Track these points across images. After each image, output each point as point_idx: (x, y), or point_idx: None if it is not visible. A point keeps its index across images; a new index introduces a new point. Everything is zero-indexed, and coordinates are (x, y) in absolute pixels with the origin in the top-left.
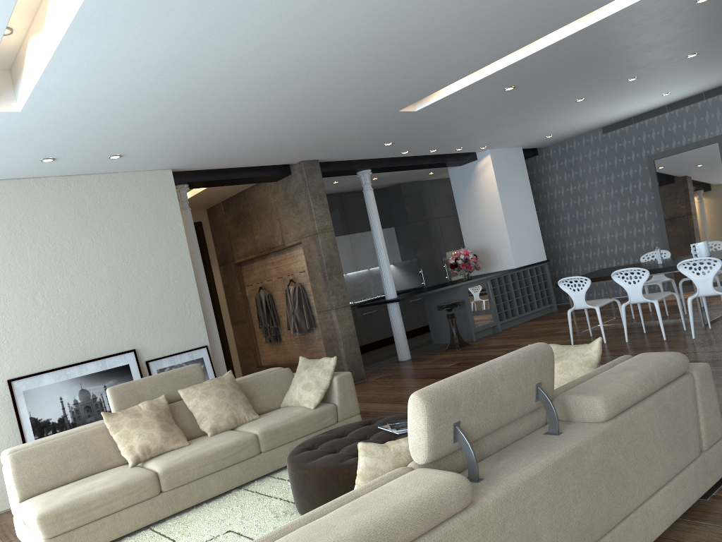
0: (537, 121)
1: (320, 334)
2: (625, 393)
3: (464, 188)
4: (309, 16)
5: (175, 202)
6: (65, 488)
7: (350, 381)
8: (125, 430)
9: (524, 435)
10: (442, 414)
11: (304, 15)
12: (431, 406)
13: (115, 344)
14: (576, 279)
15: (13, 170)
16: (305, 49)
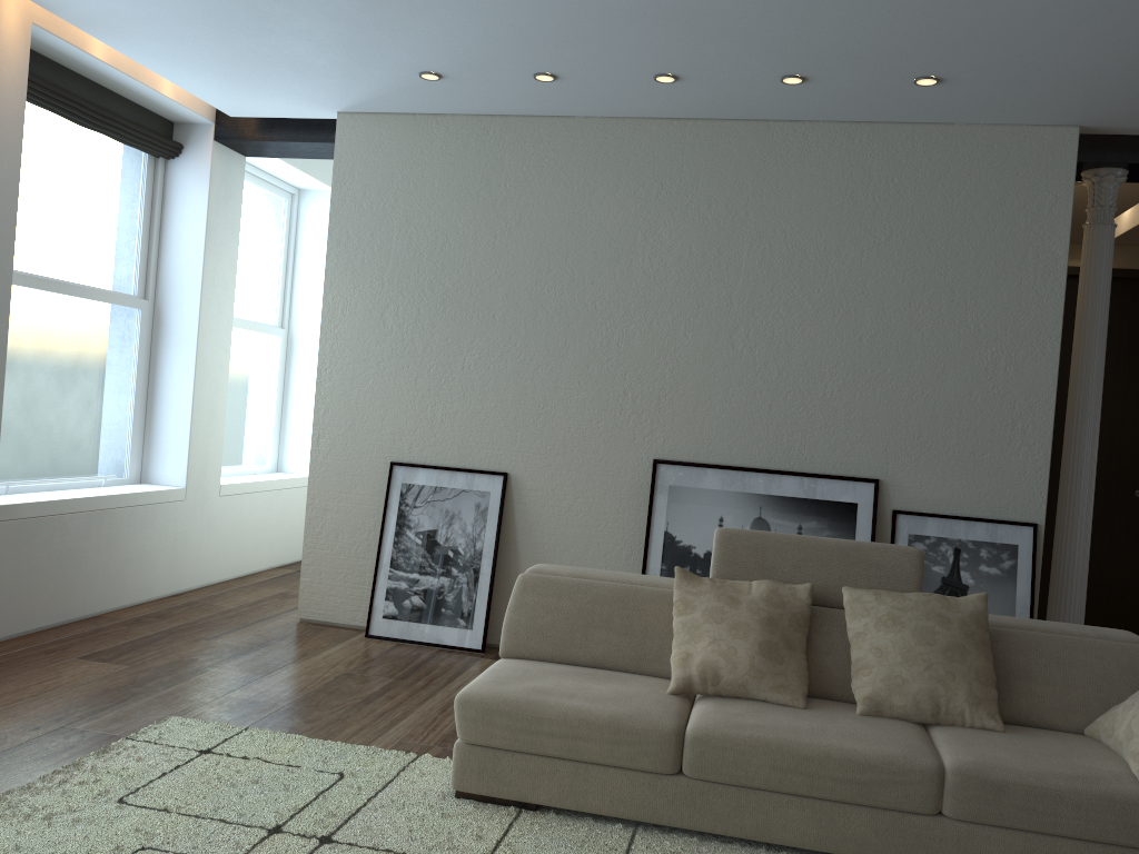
0: None
1: None
2: None
3: None
4: None
5: (1065, 200)
6: (558, 670)
7: None
8: (695, 620)
9: None
10: None
11: None
12: None
13: (845, 459)
14: None
15: (744, 100)
16: None
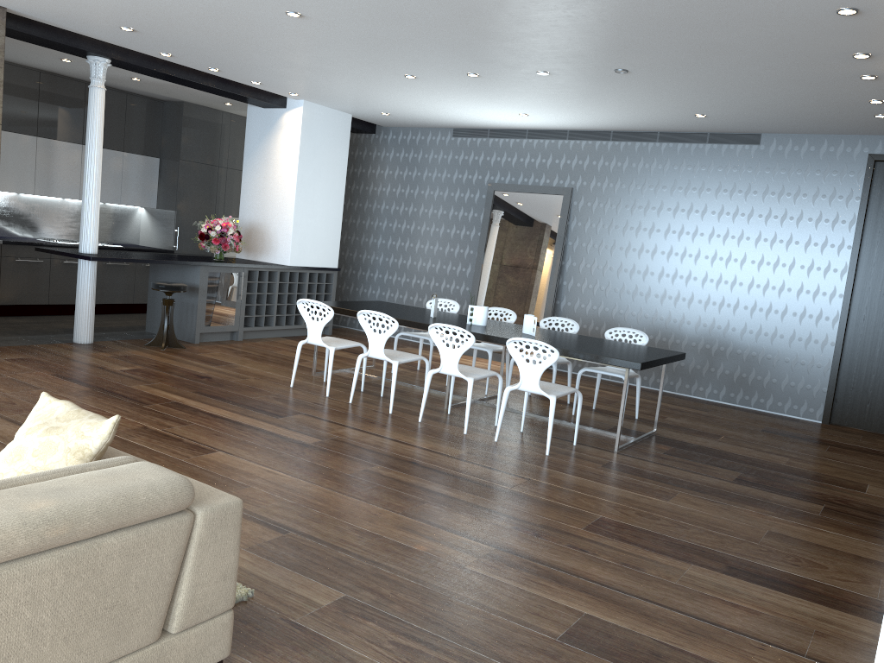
0: (360, 84)
1: None
2: None
3: (260, 140)
4: None
5: None
6: None
7: None
8: None
9: None
10: None
11: None
12: None
13: None
14: (318, 305)
15: None
16: None
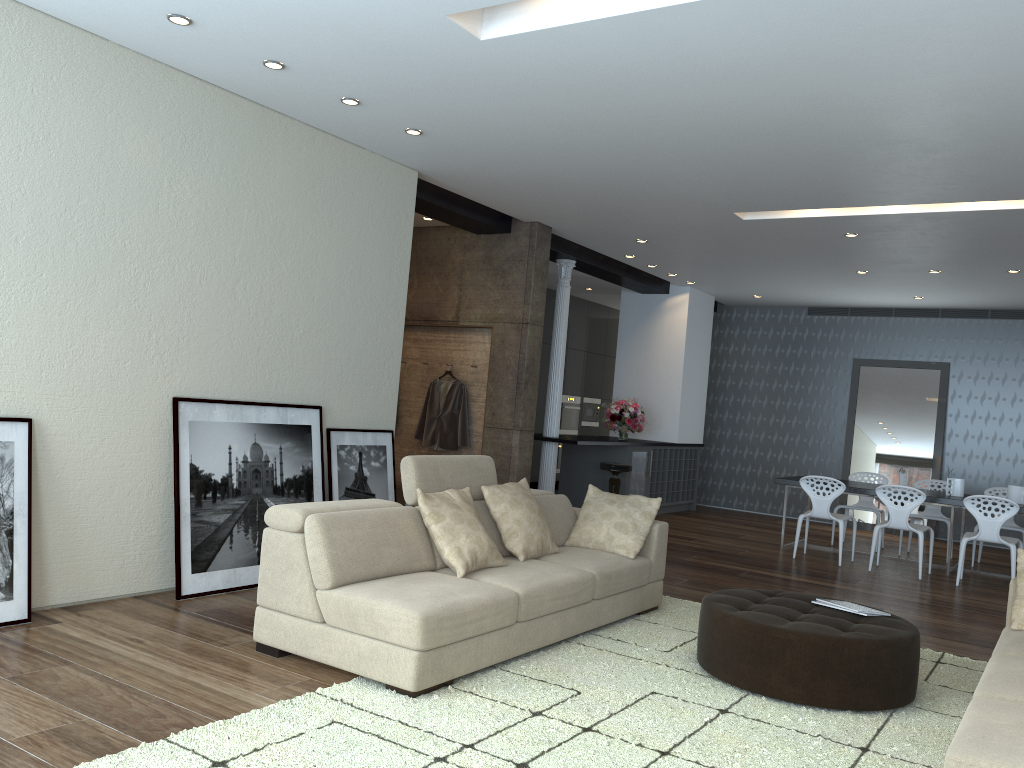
0: (788, 276)
1: None
2: None
3: (637, 323)
4: (914, 91)
5: (411, 218)
6: (391, 584)
7: (666, 534)
8: (449, 523)
9: None
10: None
11: (914, 87)
12: None
13: (302, 391)
14: (827, 481)
15: (285, 94)
16: (835, 117)
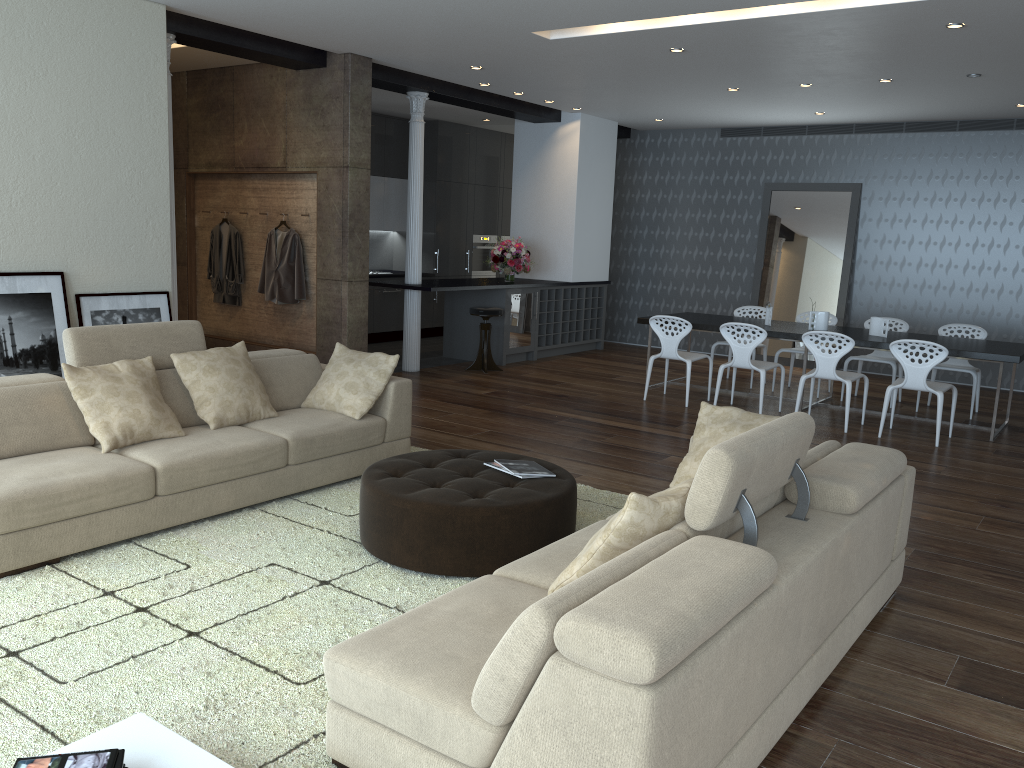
0: (666, 97)
1: (311, 311)
2: (870, 487)
3: (531, 156)
4: None
5: (163, 60)
6: (6, 465)
7: (409, 392)
8: (99, 398)
9: (761, 513)
10: (740, 478)
11: None
12: (736, 468)
13: (35, 258)
14: (674, 321)
15: None
16: None
